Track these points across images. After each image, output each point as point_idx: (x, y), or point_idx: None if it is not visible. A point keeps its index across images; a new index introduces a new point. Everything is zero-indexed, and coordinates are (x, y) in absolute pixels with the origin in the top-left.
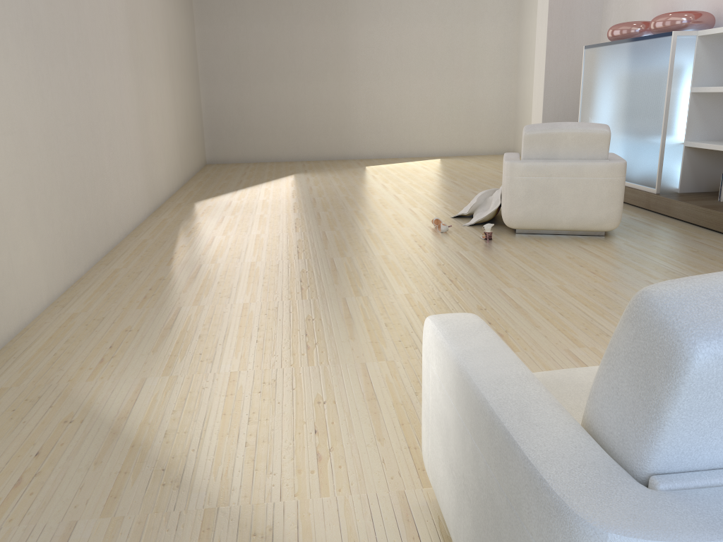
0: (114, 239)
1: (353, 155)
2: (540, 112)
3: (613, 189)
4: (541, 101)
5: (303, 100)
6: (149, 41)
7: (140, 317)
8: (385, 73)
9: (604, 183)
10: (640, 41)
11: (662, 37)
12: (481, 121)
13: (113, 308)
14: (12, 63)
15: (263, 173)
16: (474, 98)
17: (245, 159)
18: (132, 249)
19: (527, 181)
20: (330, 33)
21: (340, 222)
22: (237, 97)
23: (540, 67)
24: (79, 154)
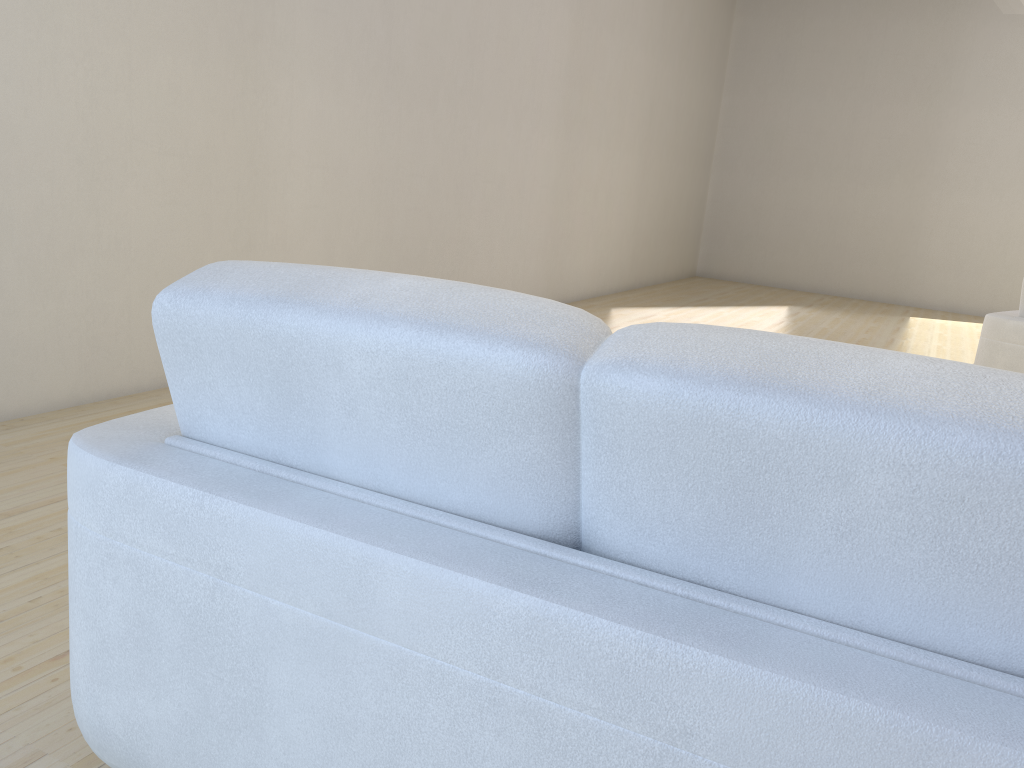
0: None
1: (909, 300)
2: None
3: None
4: None
5: (849, 209)
6: (606, 104)
7: None
8: (990, 185)
9: None
10: None
11: None
12: None
13: None
14: (344, 100)
15: (748, 297)
16: None
17: (747, 279)
18: None
19: (1010, 349)
20: (913, 118)
21: None
22: (756, 194)
23: None
24: (426, 210)
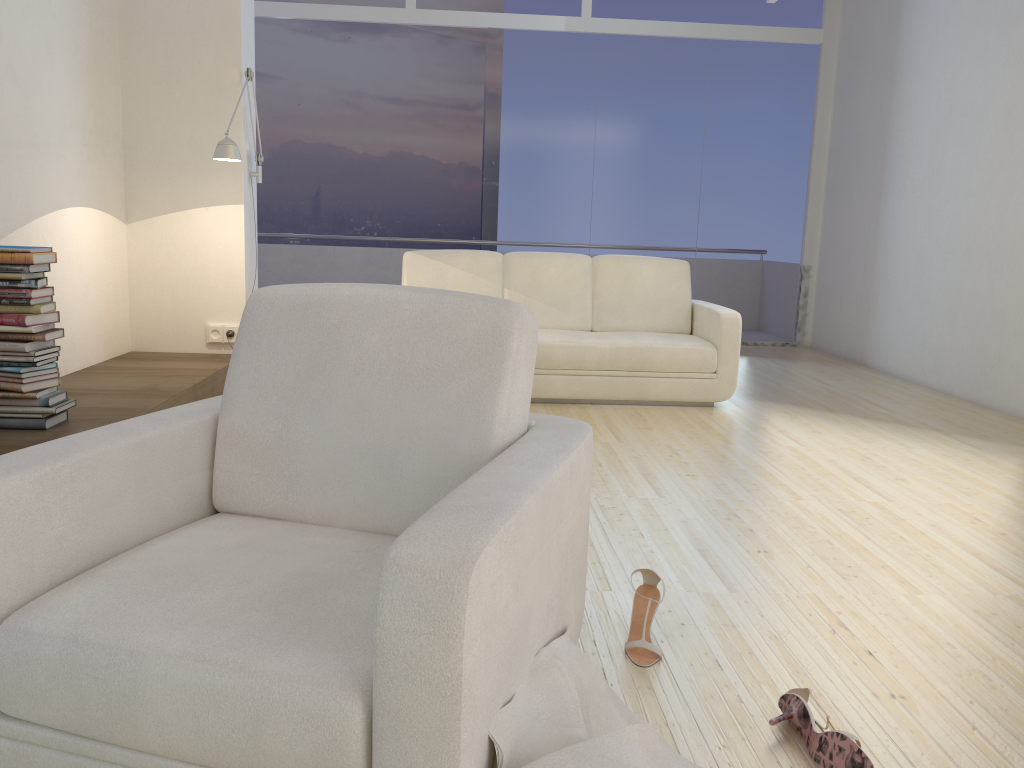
0: None
1: None
2: None
3: None
4: None
5: None
6: None
7: None
8: None
9: None
10: None
11: None
12: None
13: None
14: None
15: None
16: None
17: None
18: None
19: None
20: None
21: None
22: None
23: None
24: None
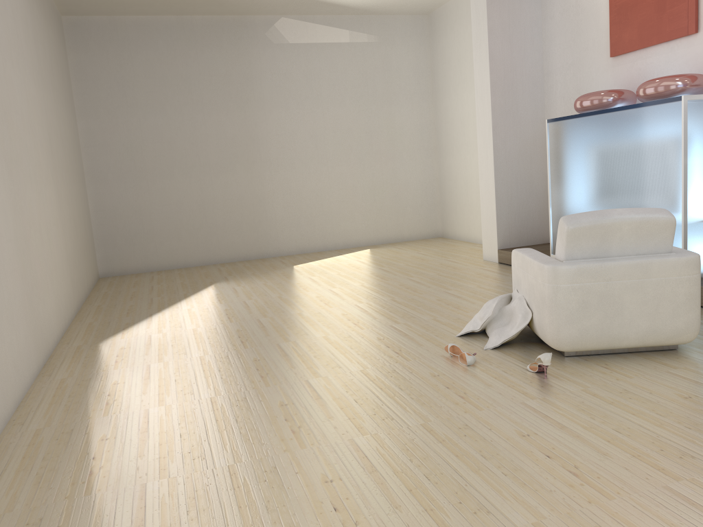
0: None
1: (272, 252)
2: (492, 193)
3: (690, 290)
4: (492, 182)
5: (211, 196)
6: (26, 139)
7: None
8: (300, 161)
9: (679, 283)
10: (632, 110)
11: (666, 103)
12: (406, 204)
13: None
14: None
15: (174, 285)
16: (397, 181)
17: (146, 268)
18: (18, 457)
19: (579, 288)
20: (237, 122)
21: (318, 360)
22: (133, 198)
23: (486, 145)
24: None
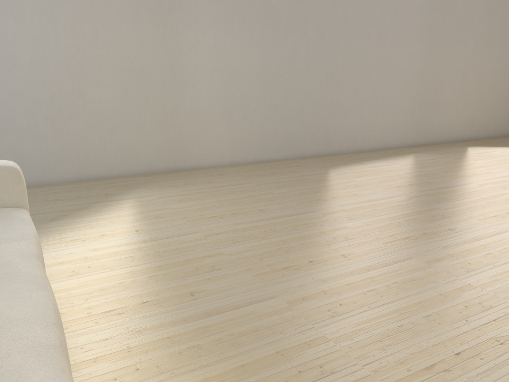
0: (336, 149)
1: None
2: None
3: None
4: None
5: None
6: (472, 18)
7: (230, 179)
8: None
9: None
10: None
11: None
12: None
13: (238, 173)
14: (234, 36)
15: None
16: None
17: None
18: (336, 157)
19: None
20: None
21: None
22: None
23: None
24: (302, 90)
